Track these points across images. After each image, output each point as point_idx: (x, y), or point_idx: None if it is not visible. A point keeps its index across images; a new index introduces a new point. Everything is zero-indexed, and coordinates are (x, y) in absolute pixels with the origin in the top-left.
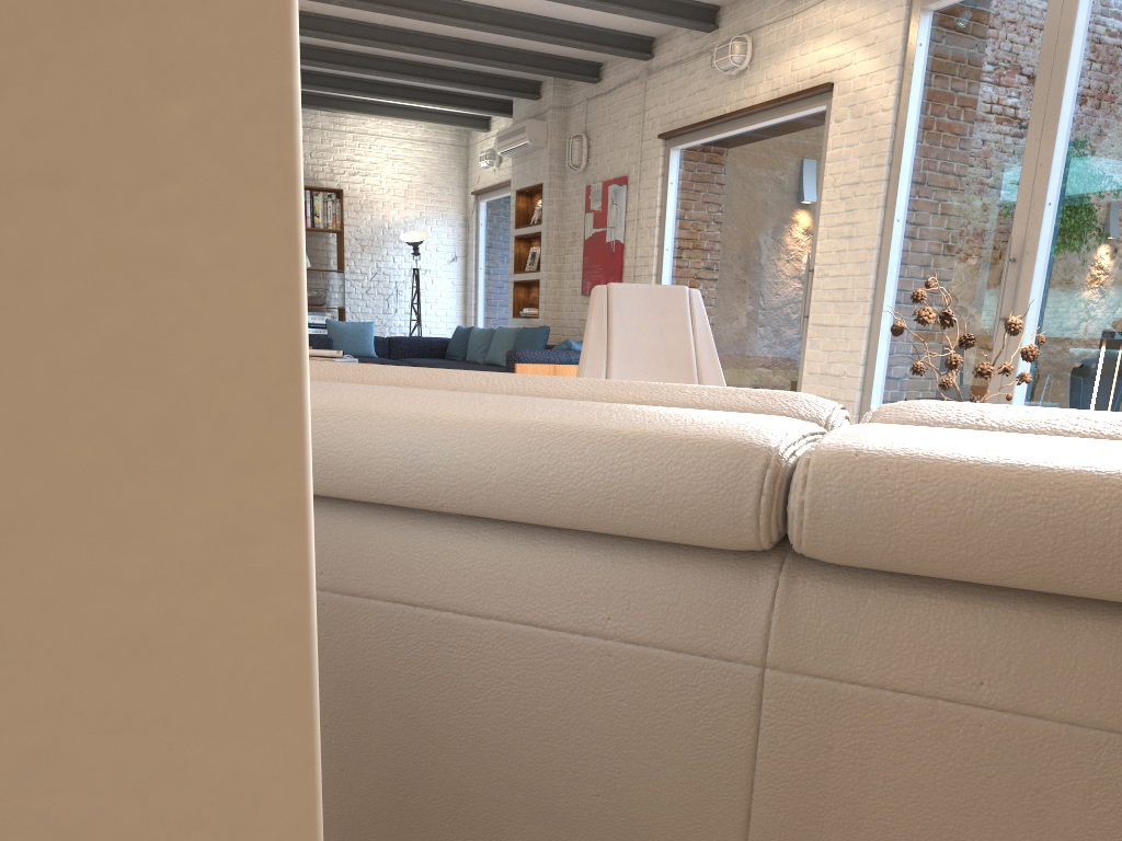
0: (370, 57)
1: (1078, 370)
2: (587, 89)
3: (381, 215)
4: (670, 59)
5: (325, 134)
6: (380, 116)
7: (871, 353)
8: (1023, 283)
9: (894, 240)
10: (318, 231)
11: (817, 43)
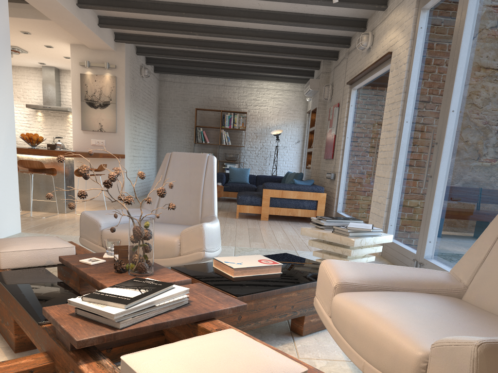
0: (240, 56)
1: (456, 208)
2: (335, 63)
3: (266, 122)
4: (354, 46)
5: (245, 89)
6: (263, 80)
7: (391, 192)
8: (439, 156)
9: (404, 132)
10: (237, 130)
11: (389, 32)
